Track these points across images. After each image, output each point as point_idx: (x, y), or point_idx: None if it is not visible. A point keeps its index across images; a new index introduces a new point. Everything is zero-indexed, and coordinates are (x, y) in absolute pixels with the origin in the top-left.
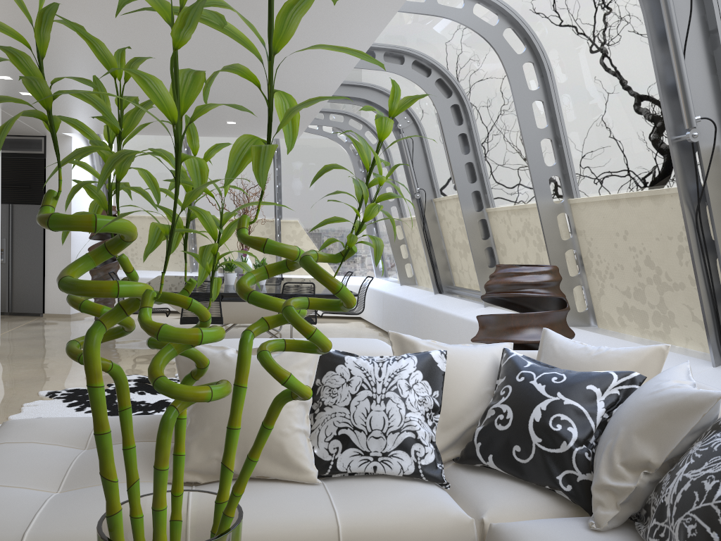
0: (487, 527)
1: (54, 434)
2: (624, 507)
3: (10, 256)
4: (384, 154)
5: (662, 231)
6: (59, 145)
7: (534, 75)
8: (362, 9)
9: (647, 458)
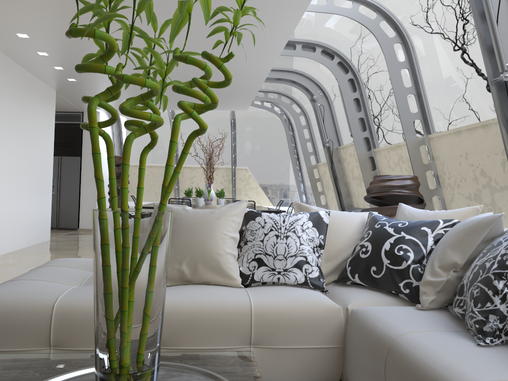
0: (350, 312)
1: (79, 264)
2: (440, 295)
3: (58, 190)
4: (305, 120)
5: (490, 149)
6: None
7: (402, 52)
8: (282, 8)
9: (455, 261)
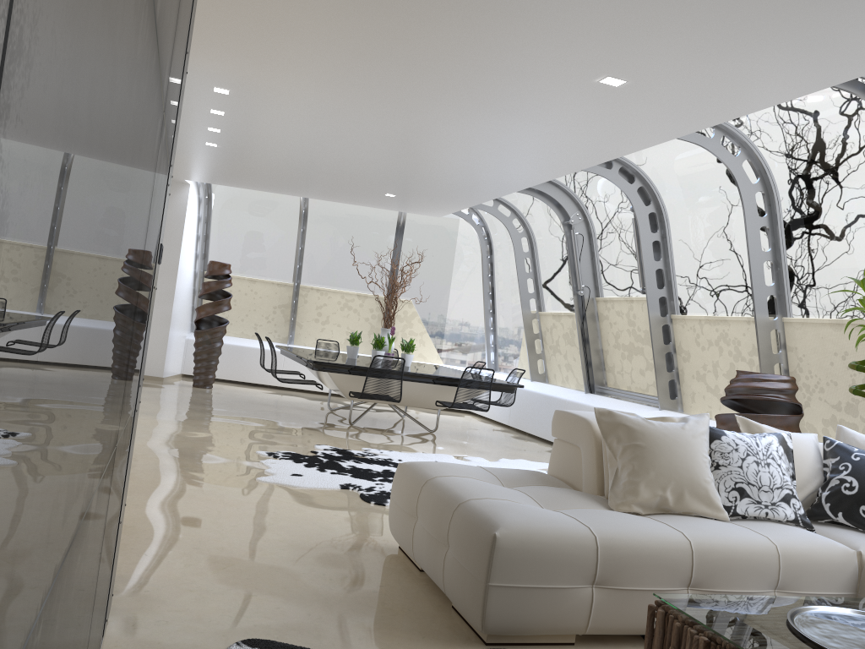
0: (863, 557)
1: (474, 473)
2: None
3: None
4: (529, 244)
5: None
6: (174, 191)
7: (758, 202)
8: (645, 133)
9: None
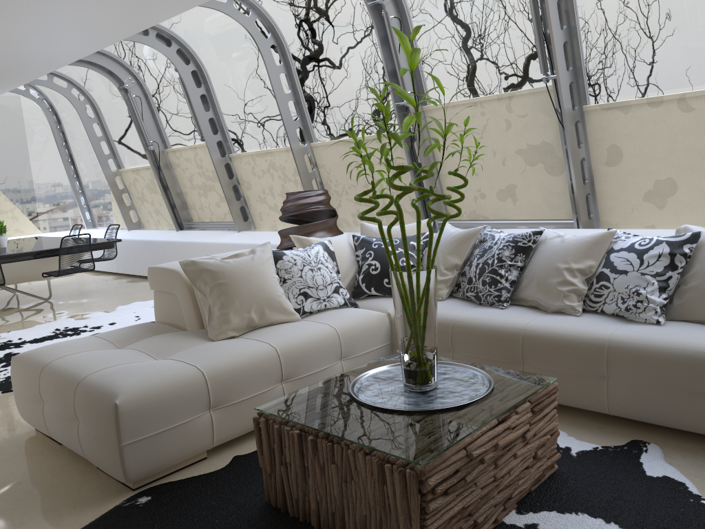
0: (392, 316)
1: (88, 345)
2: (449, 288)
3: None
4: (94, 110)
5: (383, 160)
6: None
7: (274, 53)
8: (168, 4)
9: (456, 263)
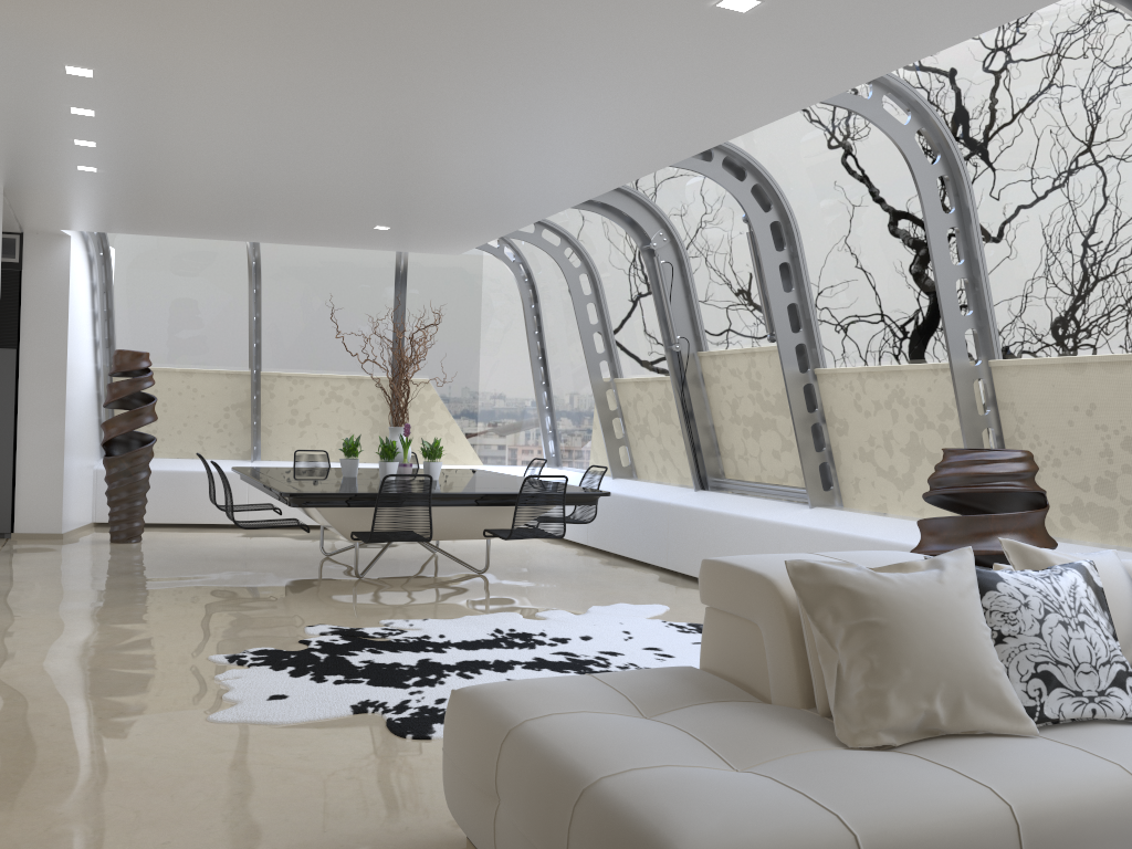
0: None
1: (588, 699)
2: None
3: None
4: (591, 283)
5: None
6: (47, 249)
7: (938, 193)
8: (779, 94)
9: None
